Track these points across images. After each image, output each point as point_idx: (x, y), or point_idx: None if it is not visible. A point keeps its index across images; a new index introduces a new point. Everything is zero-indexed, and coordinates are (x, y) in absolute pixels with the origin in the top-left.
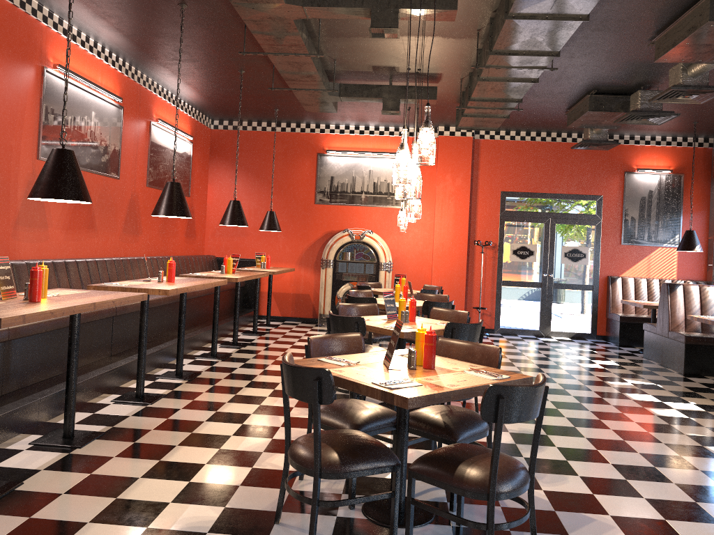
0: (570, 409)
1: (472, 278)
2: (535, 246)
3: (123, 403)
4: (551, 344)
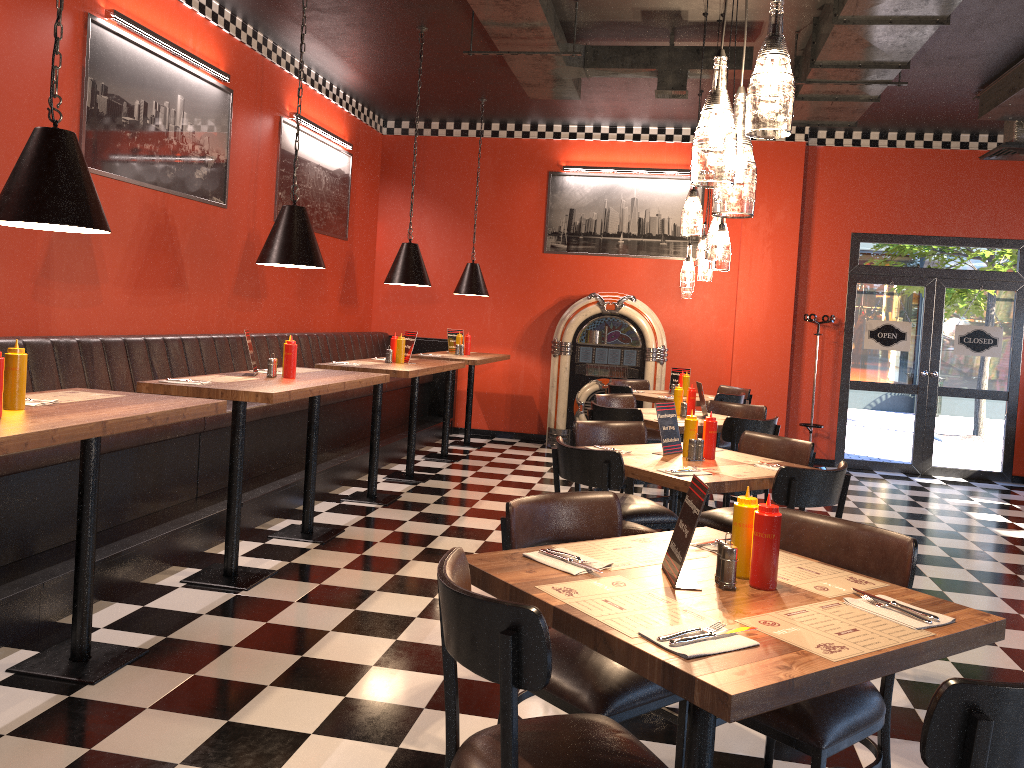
0: None
1: (799, 377)
2: (909, 324)
3: (200, 587)
4: (935, 490)
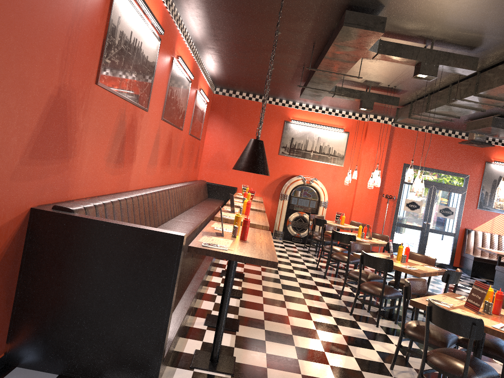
0: None
1: (377, 219)
2: (421, 202)
3: None
4: None
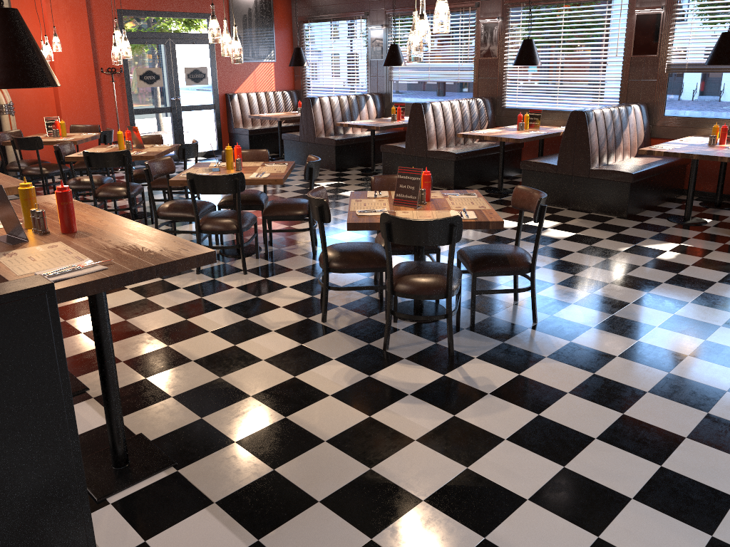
0: (338, 214)
1: (103, 111)
2: (160, 69)
3: None
4: None
